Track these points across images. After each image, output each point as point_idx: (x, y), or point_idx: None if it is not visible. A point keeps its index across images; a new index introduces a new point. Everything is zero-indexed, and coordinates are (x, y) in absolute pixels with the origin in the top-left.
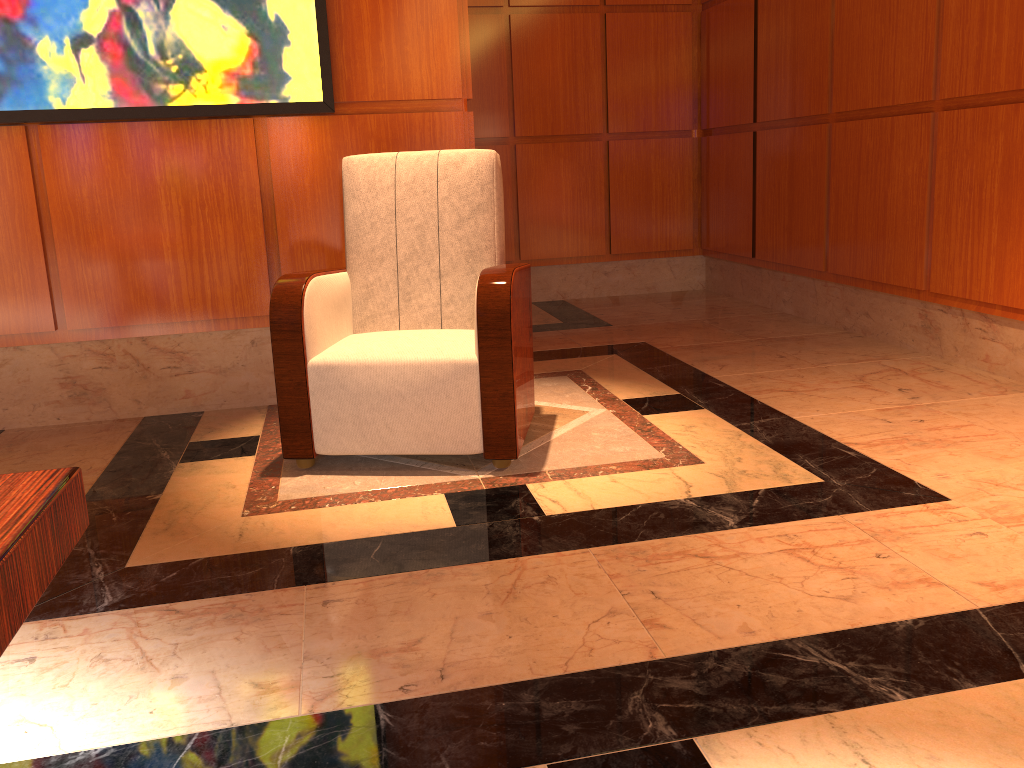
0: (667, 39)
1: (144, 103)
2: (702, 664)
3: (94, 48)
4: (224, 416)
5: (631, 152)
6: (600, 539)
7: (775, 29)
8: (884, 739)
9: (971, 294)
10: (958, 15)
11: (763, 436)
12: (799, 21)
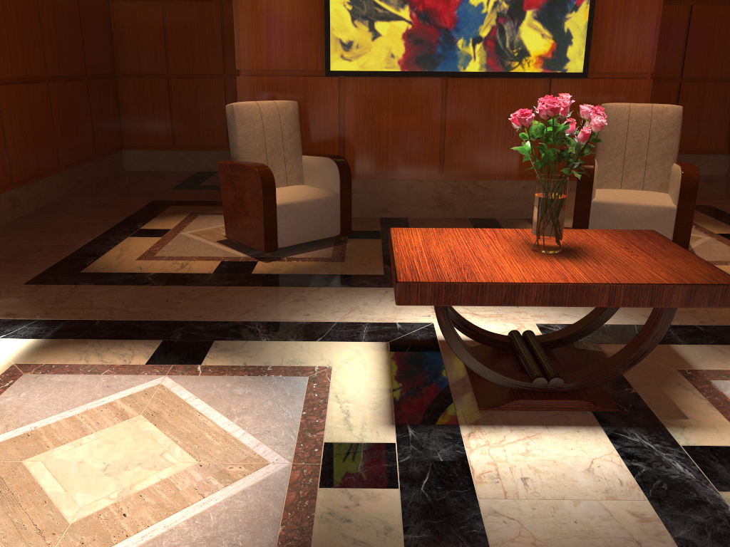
0: (728, 22)
1: (499, 70)
2: None
3: (482, 43)
4: (509, 221)
5: (694, 90)
6: None
7: None
8: None
9: None
10: None
11: None
12: None
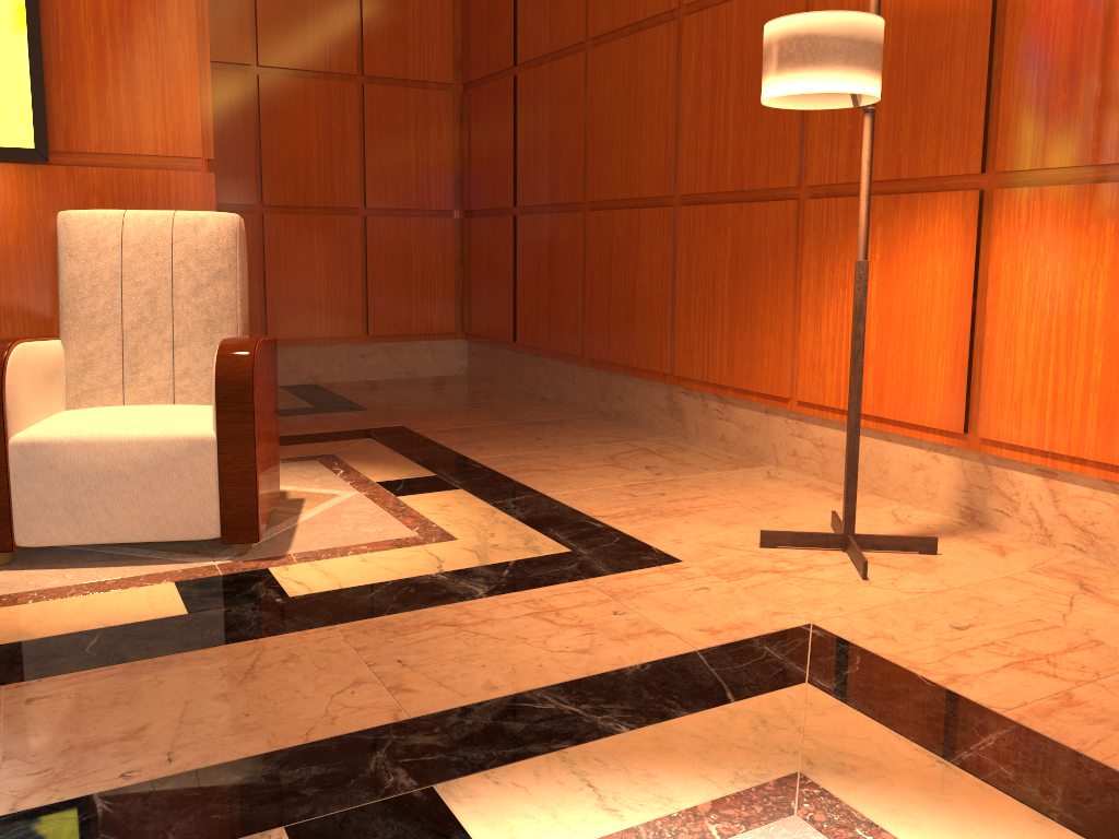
0: (428, 116)
1: None
2: (446, 720)
3: None
4: None
5: (390, 229)
6: (347, 616)
7: (533, 116)
8: (608, 765)
9: (708, 377)
10: (692, 119)
11: (517, 512)
12: (555, 111)
